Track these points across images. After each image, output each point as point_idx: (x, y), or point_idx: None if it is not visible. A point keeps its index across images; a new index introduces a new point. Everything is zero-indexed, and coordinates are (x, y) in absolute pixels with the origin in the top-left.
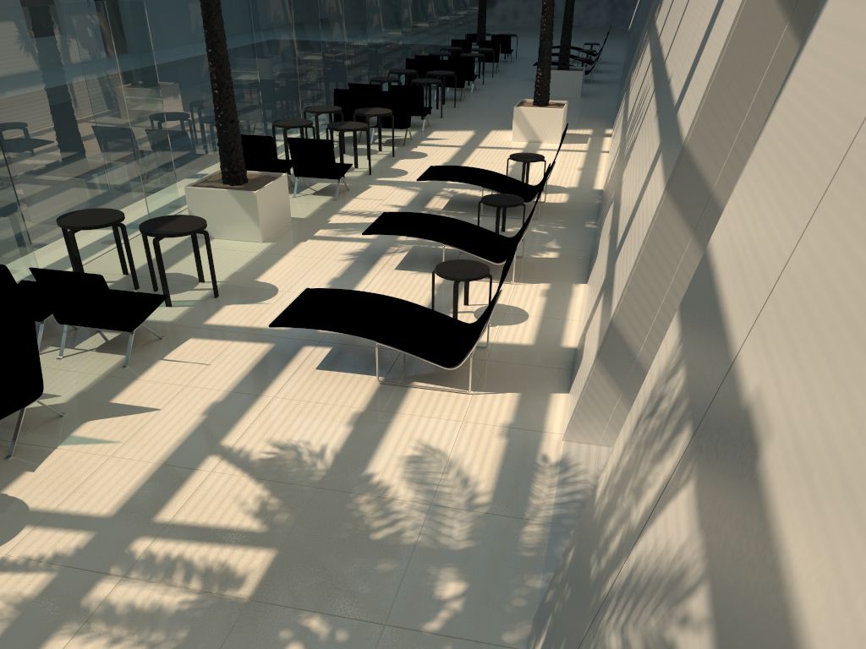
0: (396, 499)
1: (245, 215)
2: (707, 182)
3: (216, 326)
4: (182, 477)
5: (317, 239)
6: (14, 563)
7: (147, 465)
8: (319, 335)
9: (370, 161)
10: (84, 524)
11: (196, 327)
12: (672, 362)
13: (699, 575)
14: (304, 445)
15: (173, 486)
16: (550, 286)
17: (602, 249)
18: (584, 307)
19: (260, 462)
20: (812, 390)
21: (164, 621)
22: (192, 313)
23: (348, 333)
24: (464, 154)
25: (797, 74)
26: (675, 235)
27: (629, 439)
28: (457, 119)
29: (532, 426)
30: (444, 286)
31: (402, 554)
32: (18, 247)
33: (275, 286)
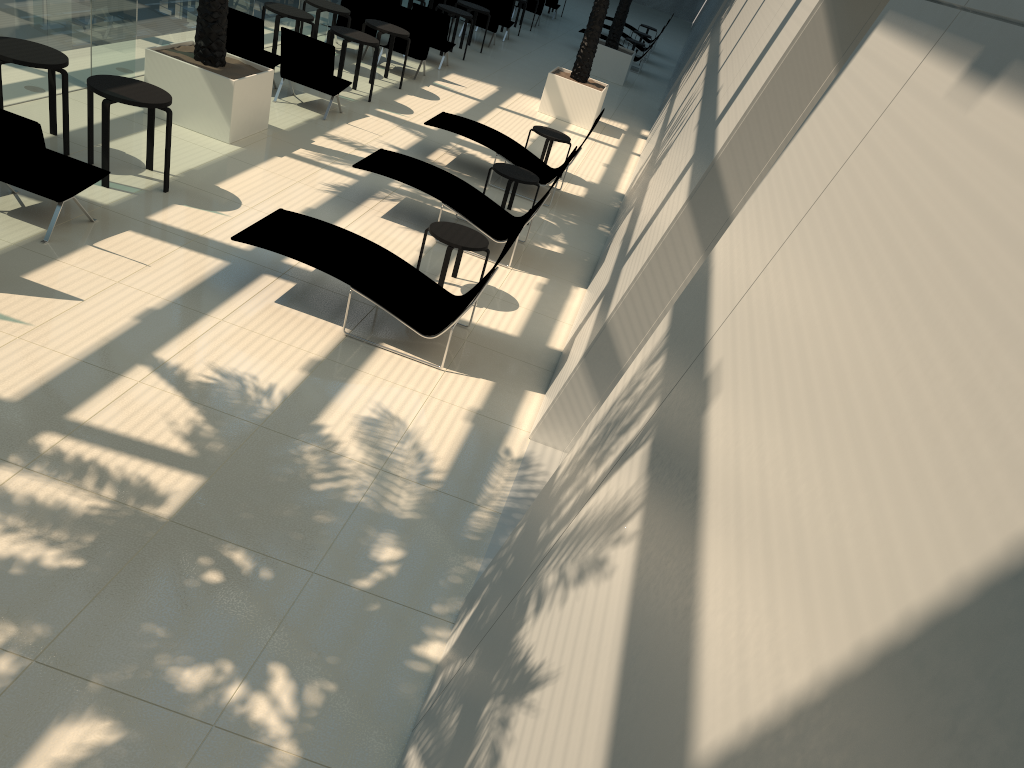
0: (344, 457)
1: (215, 106)
2: (728, 204)
3: (161, 225)
4: (103, 380)
5: (296, 159)
6: None
7: (63, 357)
8: (283, 267)
9: (373, 86)
10: None
11: (137, 220)
12: (656, 351)
13: (638, 504)
14: (251, 379)
15: (92, 387)
16: (548, 281)
17: (611, 255)
18: (579, 312)
19: (197, 385)
20: (755, 357)
21: (69, 522)
22: (133, 203)
23: (322, 270)
24: (482, 110)
25: (819, 112)
26: (686, 250)
27: (601, 422)
28: (481, 68)
29: (500, 417)
30: (433, 250)
31: (342, 511)
32: None
33: (238, 198)
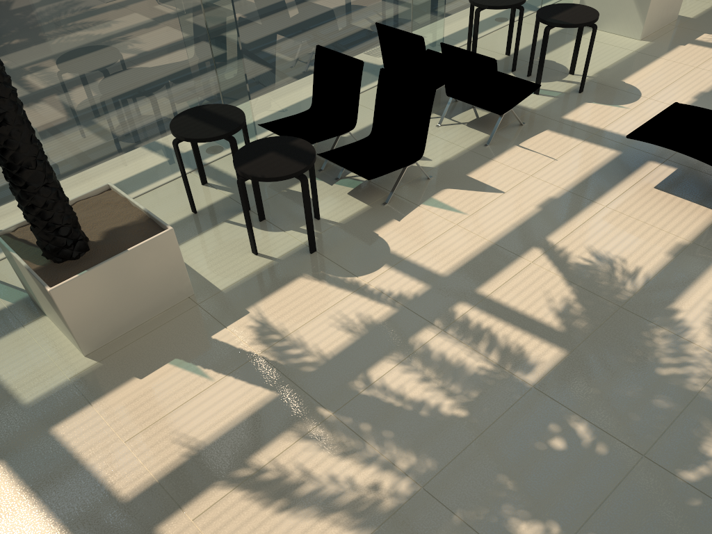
0: (692, 343)
1: (634, 9)
2: None
3: (571, 122)
4: (506, 260)
5: (697, 45)
6: (371, 291)
7: (482, 240)
8: (667, 153)
9: None
10: (425, 277)
11: (554, 120)
12: None
13: None
14: (620, 262)
15: (498, 266)
16: None
17: None
18: None
19: (575, 266)
20: None
21: (463, 378)
22: (554, 105)
23: (705, 161)
24: None
25: None
26: None
27: None
28: None
29: None
30: None
31: (680, 398)
32: (433, 18)
33: (639, 90)
